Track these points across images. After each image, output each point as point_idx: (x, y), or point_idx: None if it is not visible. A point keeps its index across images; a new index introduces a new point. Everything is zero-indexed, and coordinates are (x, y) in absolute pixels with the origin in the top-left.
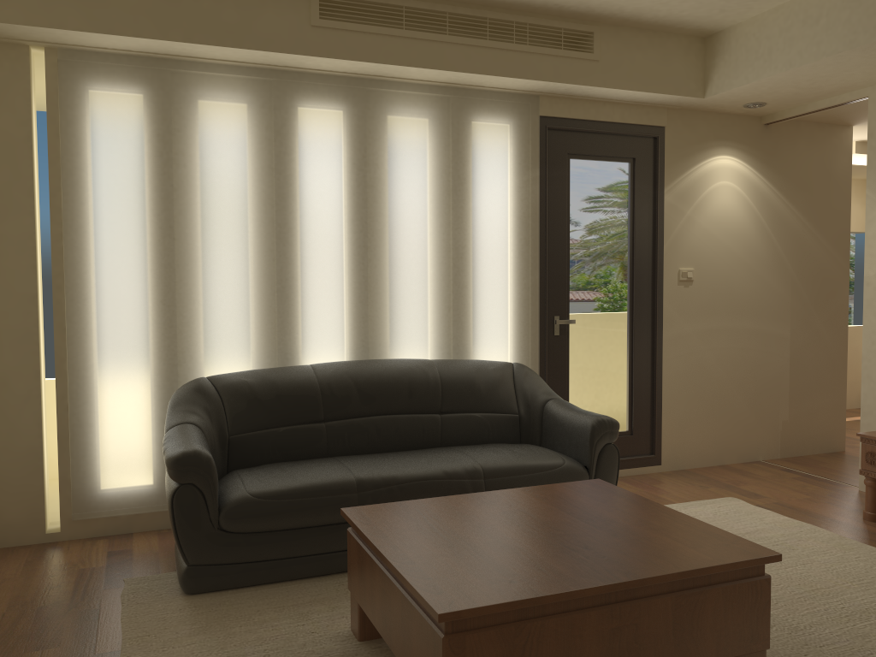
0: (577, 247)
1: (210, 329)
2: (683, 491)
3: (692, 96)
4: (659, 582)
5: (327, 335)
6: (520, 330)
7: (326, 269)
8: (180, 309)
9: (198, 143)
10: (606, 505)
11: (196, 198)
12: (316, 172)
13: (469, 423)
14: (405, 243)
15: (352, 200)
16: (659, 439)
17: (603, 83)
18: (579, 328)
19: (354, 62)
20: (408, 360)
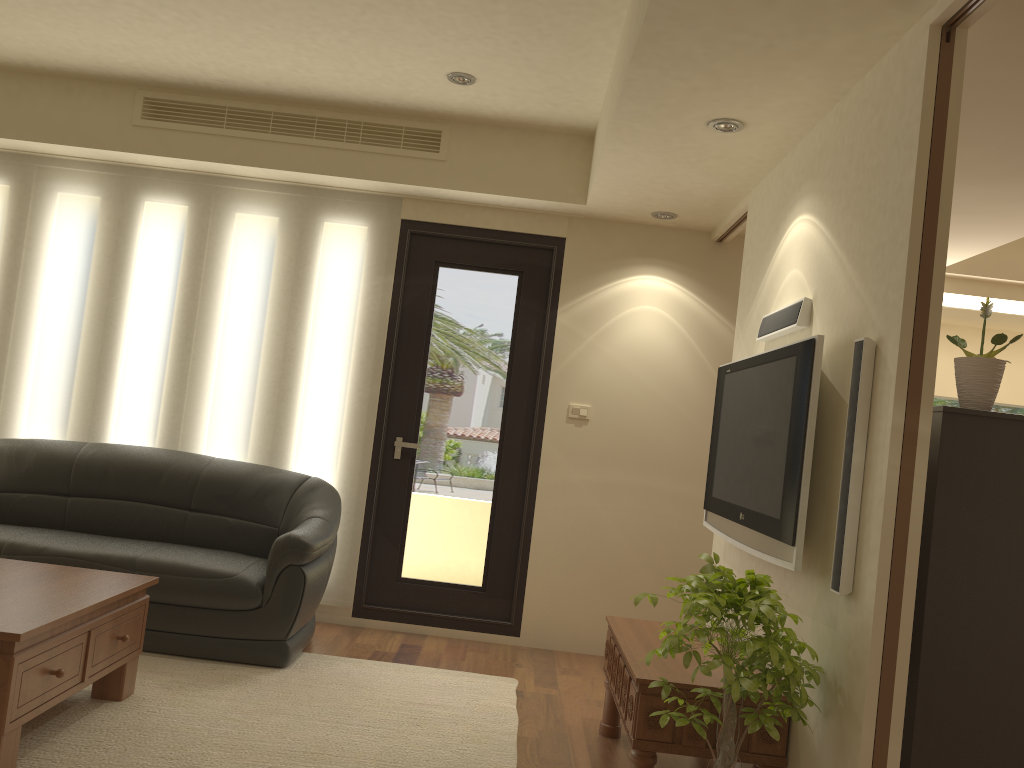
0: (438, 364)
1: (27, 398)
2: (482, 663)
3: (569, 202)
4: None
5: (135, 420)
6: (348, 446)
7: (144, 356)
8: (4, 376)
9: (45, 229)
10: (66, 586)
11: (35, 277)
12: (148, 262)
13: (217, 526)
14: (230, 338)
15: (180, 291)
16: (520, 604)
17: (449, 184)
18: (431, 456)
19: (171, 158)
20: (186, 453)
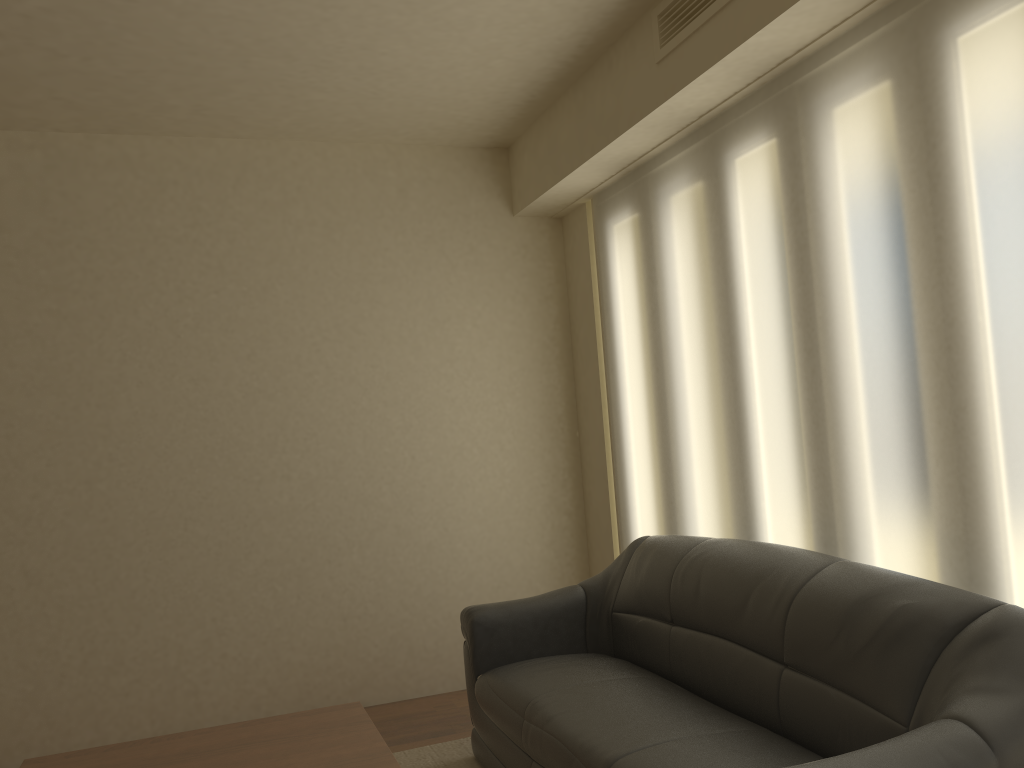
0: None
1: (685, 477)
2: None
3: None
4: None
5: (777, 496)
6: None
7: (768, 393)
8: (666, 451)
9: (661, 251)
10: None
11: (665, 317)
12: (747, 247)
13: (815, 704)
14: (856, 333)
15: (784, 277)
16: None
17: None
18: None
19: (697, 80)
20: (798, 555)
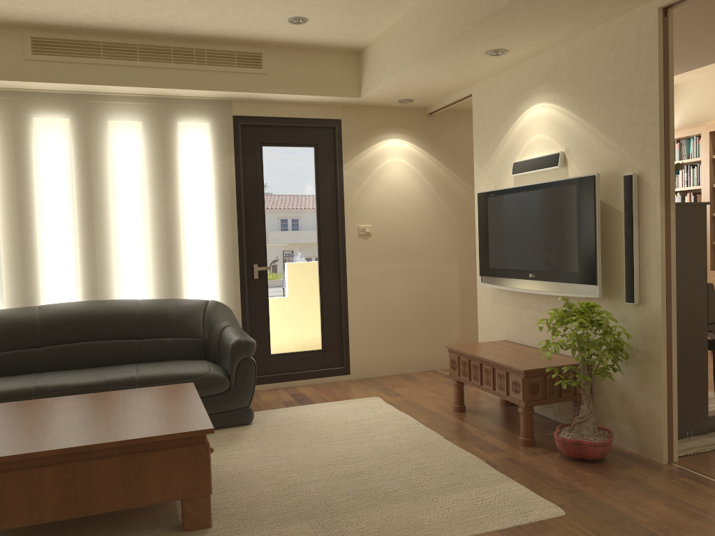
0: (272, 212)
1: None
2: (347, 393)
3: (350, 96)
4: (104, 447)
5: (61, 284)
6: (223, 276)
7: (59, 235)
8: None
9: None
10: (161, 399)
11: None
12: (47, 164)
13: (160, 346)
14: (124, 214)
15: (78, 184)
16: (347, 355)
17: (272, 90)
18: (277, 273)
19: (63, 84)
20: (118, 300)
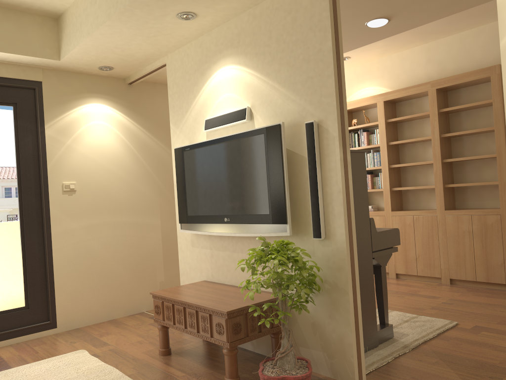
0: None
1: None
2: (51, 349)
3: (49, 58)
4: None
5: None
6: None
7: None
8: None
9: None
10: None
11: None
12: None
13: None
14: None
15: None
16: (53, 308)
17: None
18: None
19: None
20: None
